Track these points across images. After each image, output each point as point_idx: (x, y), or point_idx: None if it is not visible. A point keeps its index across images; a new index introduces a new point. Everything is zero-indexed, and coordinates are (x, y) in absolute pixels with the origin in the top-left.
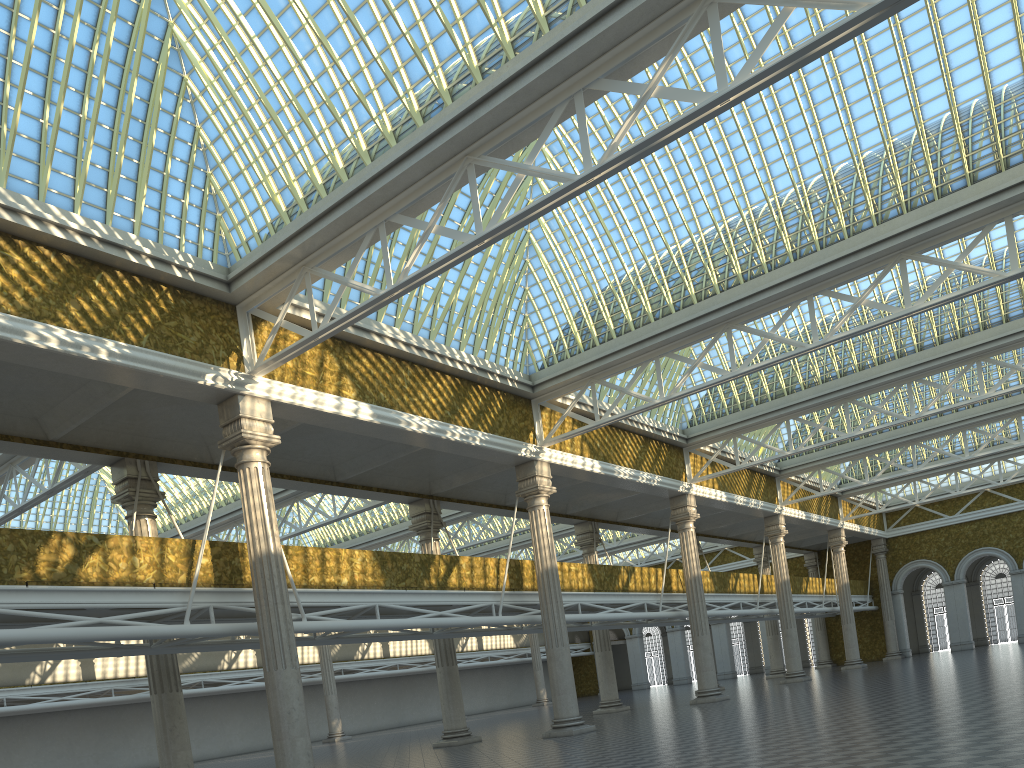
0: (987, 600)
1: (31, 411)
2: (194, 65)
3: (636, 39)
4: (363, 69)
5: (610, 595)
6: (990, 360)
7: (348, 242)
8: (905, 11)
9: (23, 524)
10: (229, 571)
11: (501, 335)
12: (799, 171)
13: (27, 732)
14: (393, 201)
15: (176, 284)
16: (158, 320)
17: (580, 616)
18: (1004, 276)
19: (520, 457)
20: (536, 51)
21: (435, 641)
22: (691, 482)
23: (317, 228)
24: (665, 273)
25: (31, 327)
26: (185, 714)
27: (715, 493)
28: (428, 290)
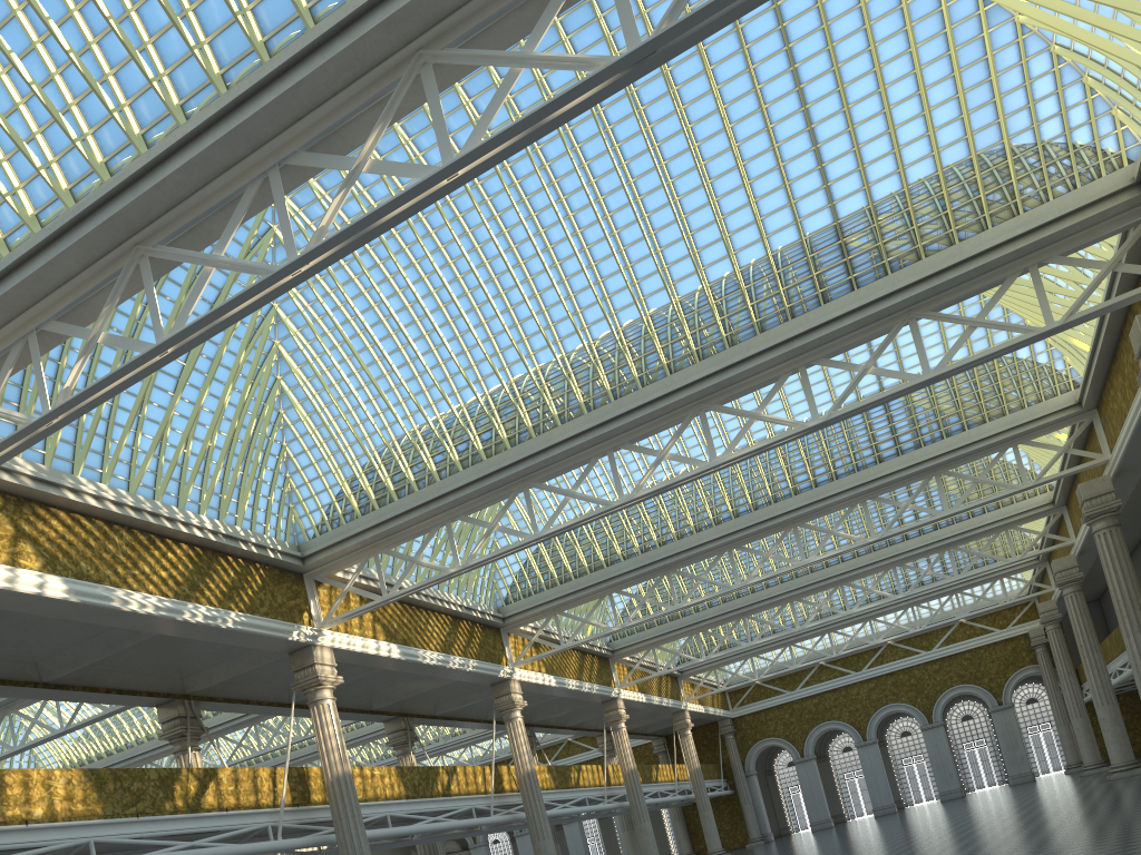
0: (839, 775)
1: None
2: None
3: (338, 104)
4: None
5: (428, 801)
6: (806, 525)
7: None
8: (669, 152)
9: None
10: None
11: (256, 498)
12: (581, 316)
13: None
14: (44, 303)
15: None
16: None
17: (390, 830)
18: (807, 426)
19: (292, 642)
20: (208, 110)
21: None
22: (513, 666)
23: None
24: (447, 426)
25: None
26: None
27: (543, 677)
28: (148, 440)
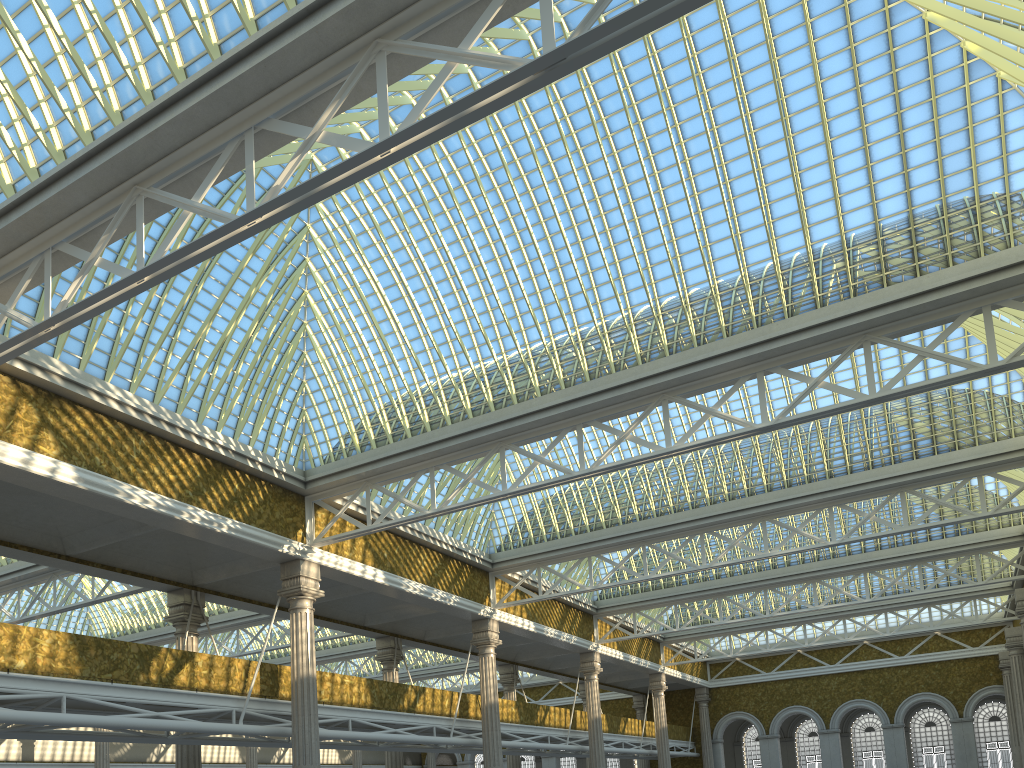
0: (801, 756)
1: None
2: None
3: (306, 80)
4: (29, 76)
5: (392, 714)
6: (774, 521)
7: (13, 267)
8: (662, 163)
9: None
10: None
11: (271, 424)
12: (570, 301)
13: None
14: (59, 226)
15: None
16: None
17: (348, 733)
18: (755, 427)
19: (282, 553)
20: (196, 74)
21: (178, 747)
22: (495, 607)
23: None
24: (443, 384)
25: None
26: None
27: (522, 622)
28: (177, 360)
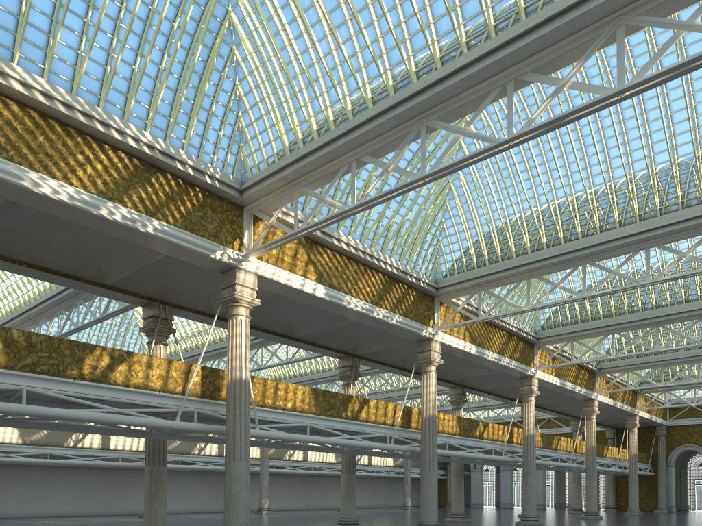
0: None
1: (96, 263)
2: (241, 40)
3: (559, 46)
4: (357, 52)
5: (469, 440)
6: None
7: (328, 171)
8: None
9: (79, 339)
10: (211, 388)
11: (420, 250)
12: (652, 158)
13: (59, 478)
14: (364, 146)
15: (206, 188)
16: (190, 210)
17: (447, 452)
18: None
19: (421, 336)
20: (484, 48)
21: (343, 455)
22: (537, 369)
23: (308, 159)
24: (543, 220)
25: (104, 204)
26: (166, 482)
27: (552, 378)
28: (375, 213)
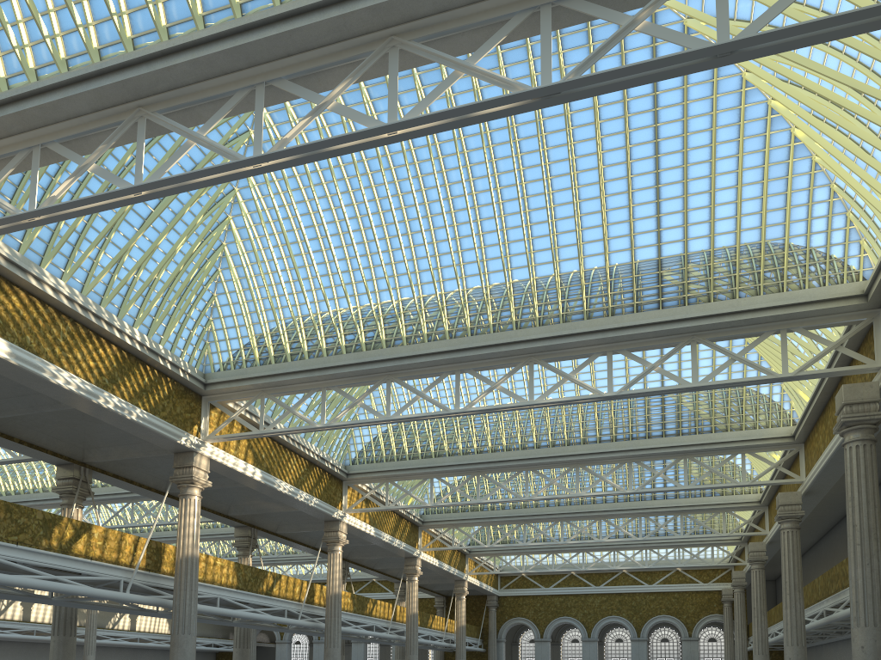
0: (564, 658)
1: None
2: None
3: (322, 54)
4: None
5: (253, 595)
6: (585, 468)
7: None
8: (555, 171)
9: None
10: None
11: (181, 328)
12: (462, 268)
13: None
14: (53, 127)
15: None
16: None
17: (217, 609)
18: (602, 395)
19: (180, 445)
20: (223, 26)
21: (56, 608)
22: (346, 511)
23: None
24: (342, 318)
25: None
26: None
27: (365, 526)
28: (108, 259)
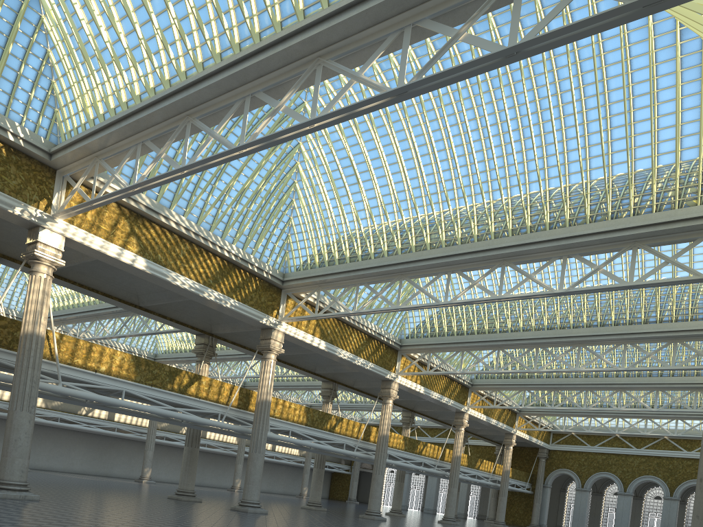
0: (605, 507)
1: None
2: (45, 10)
3: (280, 73)
4: (141, 44)
5: (318, 431)
6: (586, 347)
7: (121, 149)
8: (523, 111)
9: None
10: (10, 339)
11: (267, 242)
12: (455, 191)
13: None
14: (146, 131)
15: (11, 144)
16: None
17: (287, 438)
18: (554, 292)
19: (262, 323)
20: (222, 63)
21: (188, 429)
22: (397, 374)
23: (100, 135)
24: (372, 232)
25: None
26: None
27: (415, 386)
28: (214, 199)
